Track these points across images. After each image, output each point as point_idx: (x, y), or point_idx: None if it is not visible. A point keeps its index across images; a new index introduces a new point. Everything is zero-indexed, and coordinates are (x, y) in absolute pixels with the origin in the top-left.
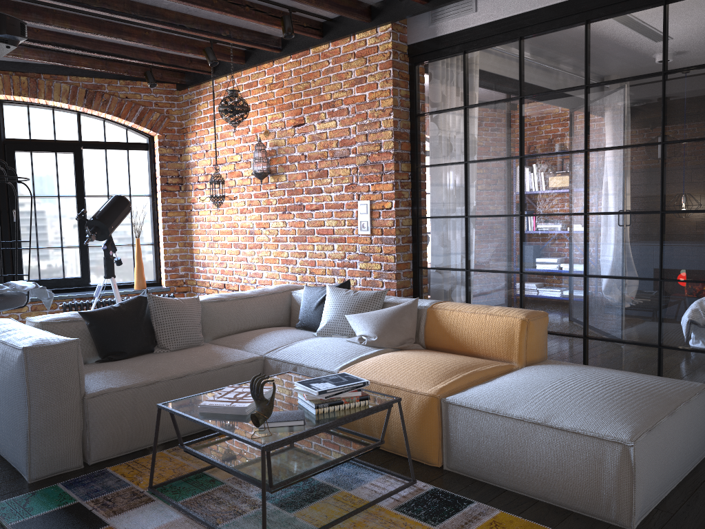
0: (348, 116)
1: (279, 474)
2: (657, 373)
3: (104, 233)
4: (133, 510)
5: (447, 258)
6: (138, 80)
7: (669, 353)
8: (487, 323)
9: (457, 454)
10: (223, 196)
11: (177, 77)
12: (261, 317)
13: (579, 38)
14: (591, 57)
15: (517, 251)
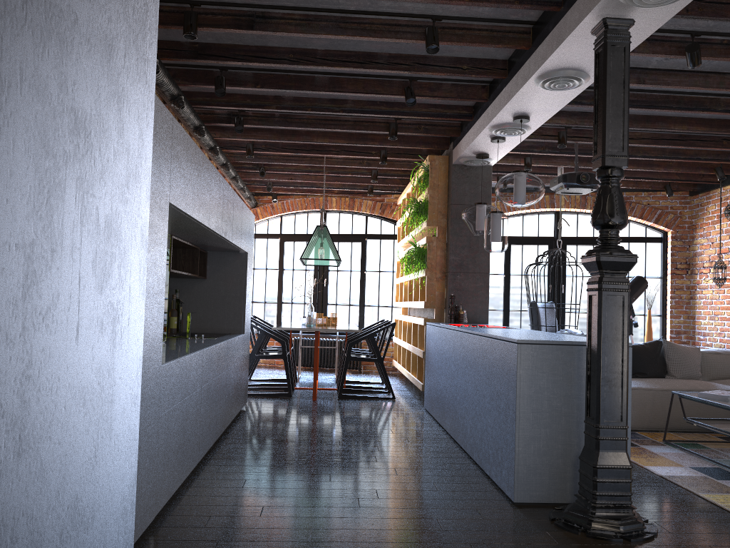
0: None
1: None
2: None
3: None
4: (654, 445)
5: None
6: (657, 191)
7: None
8: None
9: None
10: (724, 278)
11: (690, 186)
12: None
13: None
14: None
15: None
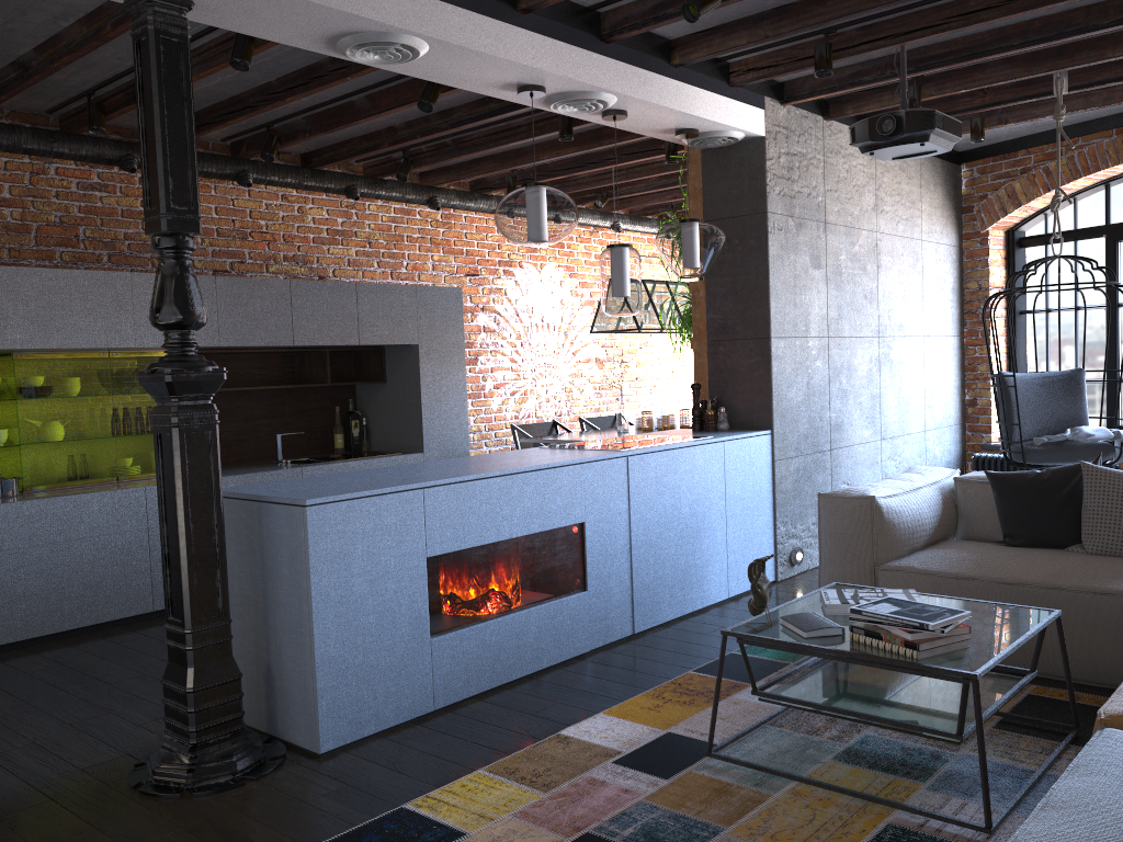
0: None
1: (806, 696)
2: None
3: None
4: None
5: None
6: None
7: None
8: None
9: None
10: None
11: None
12: None
13: None
14: None
15: None
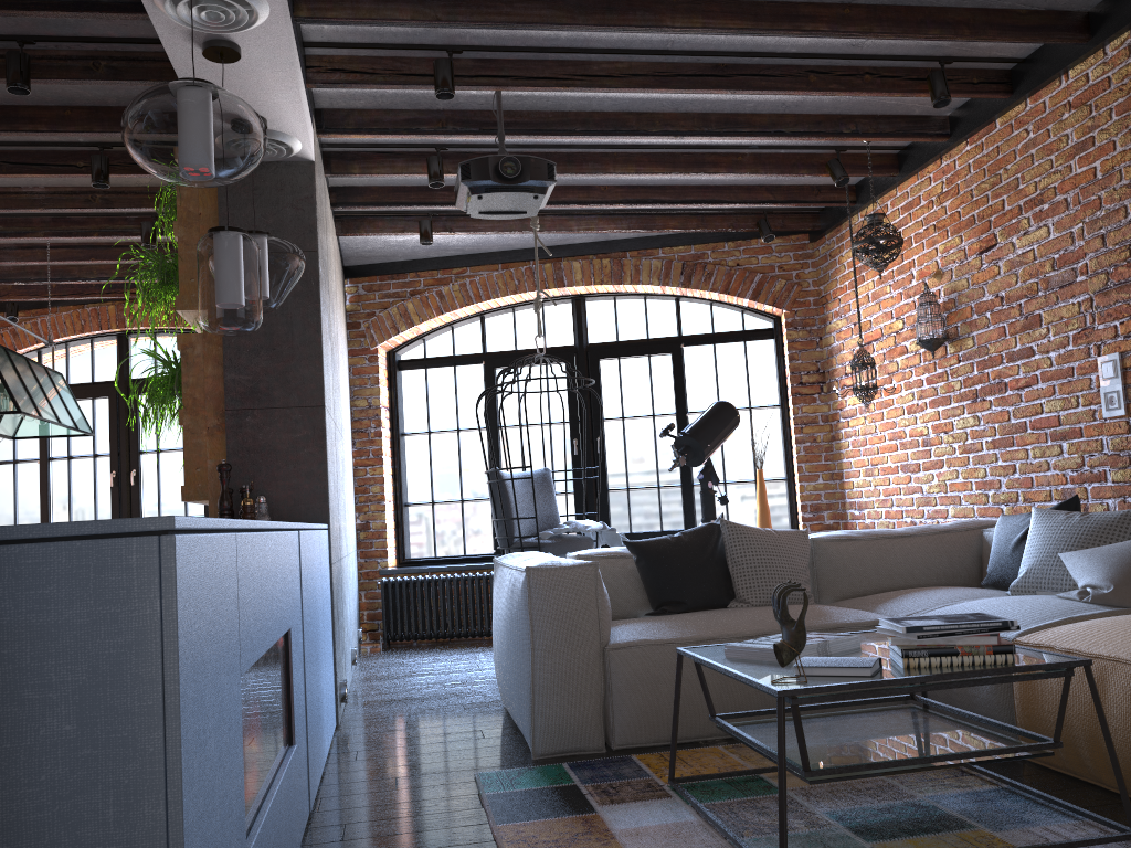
0: (1067, 212)
1: (837, 764)
2: None
3: (697, 454)
4: (636, 802)
5: None
6: (752, 237)
7: None
8: None
9: None
10: (873, 386)
11: (807, 221)
12: (921, 569)
13: None
14: None
15: None
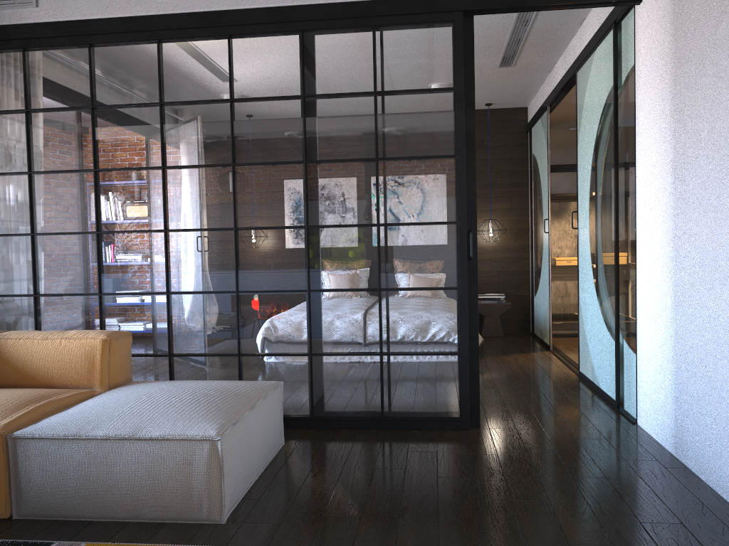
0: None
1: None
2: (239, 380)
3: None
4: None
5: (9, 283)
6: None
7: (248, 360)
8: (62, 348)
9: (31, 496)
10: None
11: None
12: None
13: (152, 56)
14: (165, 76)
15: (95, 270)
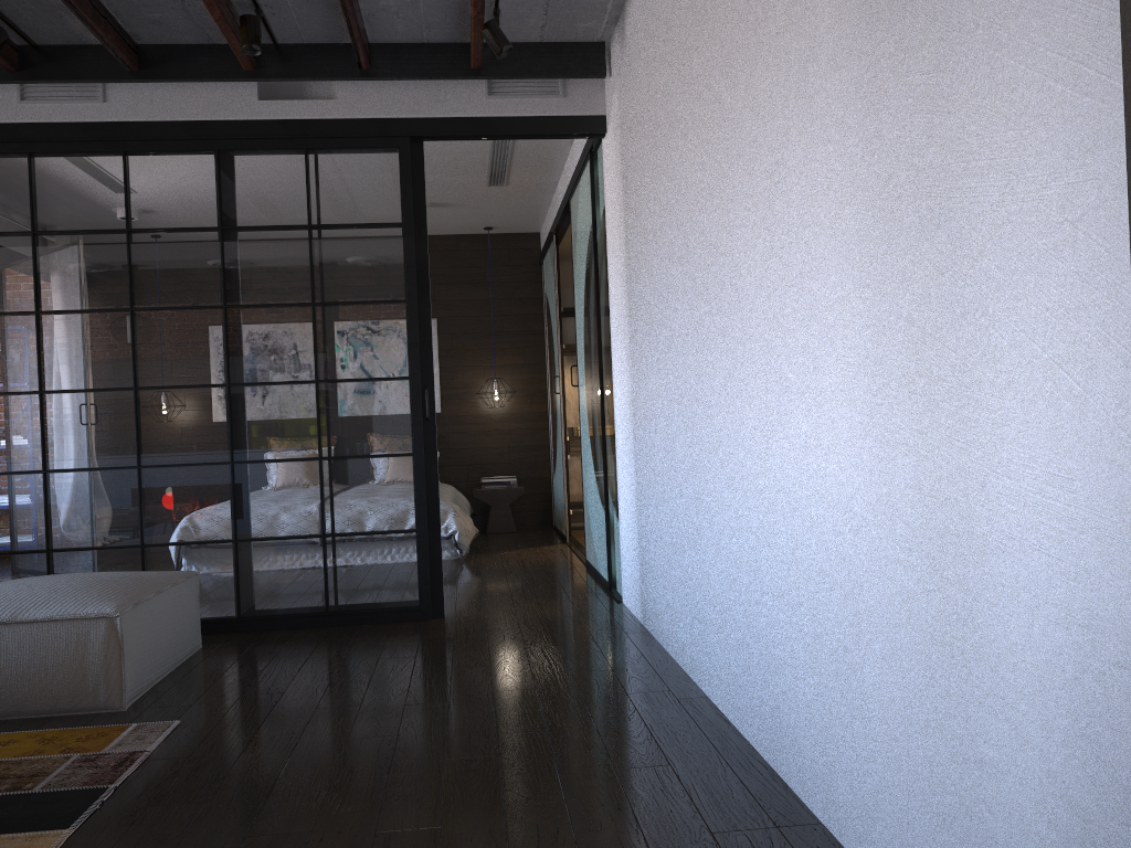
0: None
1: None
2: None
3: None
4: None
5: None
6: None
7: (154, 552)
8: None
9: None
10: None
11: None
12: None
13: (21, 173)
14: (39, 199)
15: None
